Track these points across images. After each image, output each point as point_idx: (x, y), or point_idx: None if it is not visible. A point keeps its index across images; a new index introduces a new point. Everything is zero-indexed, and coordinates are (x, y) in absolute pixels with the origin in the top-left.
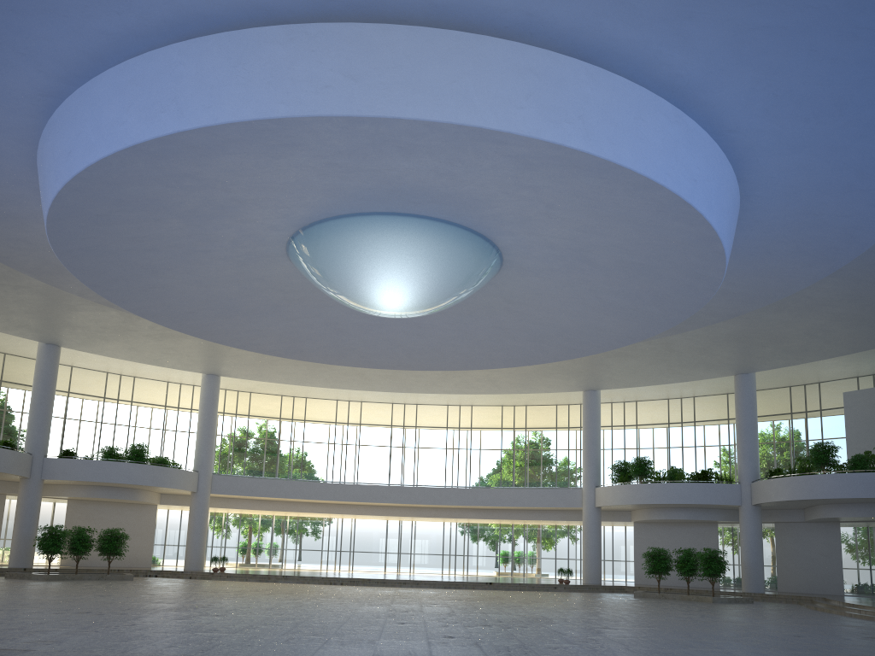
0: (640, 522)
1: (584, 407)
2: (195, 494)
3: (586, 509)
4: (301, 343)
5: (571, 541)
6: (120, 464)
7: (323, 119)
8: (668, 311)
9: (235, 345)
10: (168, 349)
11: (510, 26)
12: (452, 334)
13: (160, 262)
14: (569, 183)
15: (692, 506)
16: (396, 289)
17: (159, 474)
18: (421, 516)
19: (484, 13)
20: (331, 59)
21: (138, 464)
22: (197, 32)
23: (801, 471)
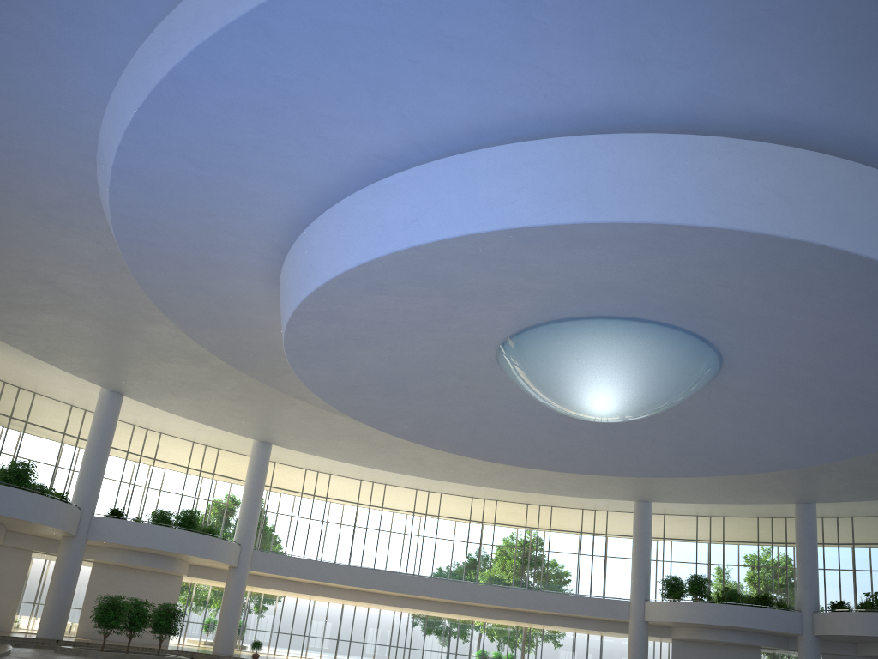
0: (679, 639)
1: (637, 518)
2: (234, 570)
3: (635, 622)
4: (436, 429)
5: (548, 645)
6: (175, 530)
7: (747, 234)
8: (849, 446)
9: (370, 423)
10: (236, 412)
11: None
12: (595, 438)
13: (376, 335)
14: None
15: (750, 630)
16: (626, 395)
17: (210, 545)
18: (452, 612)
19: None
20: (767, 178)
21: (192, 532)
22: (607, 126)
23: (870, 606)
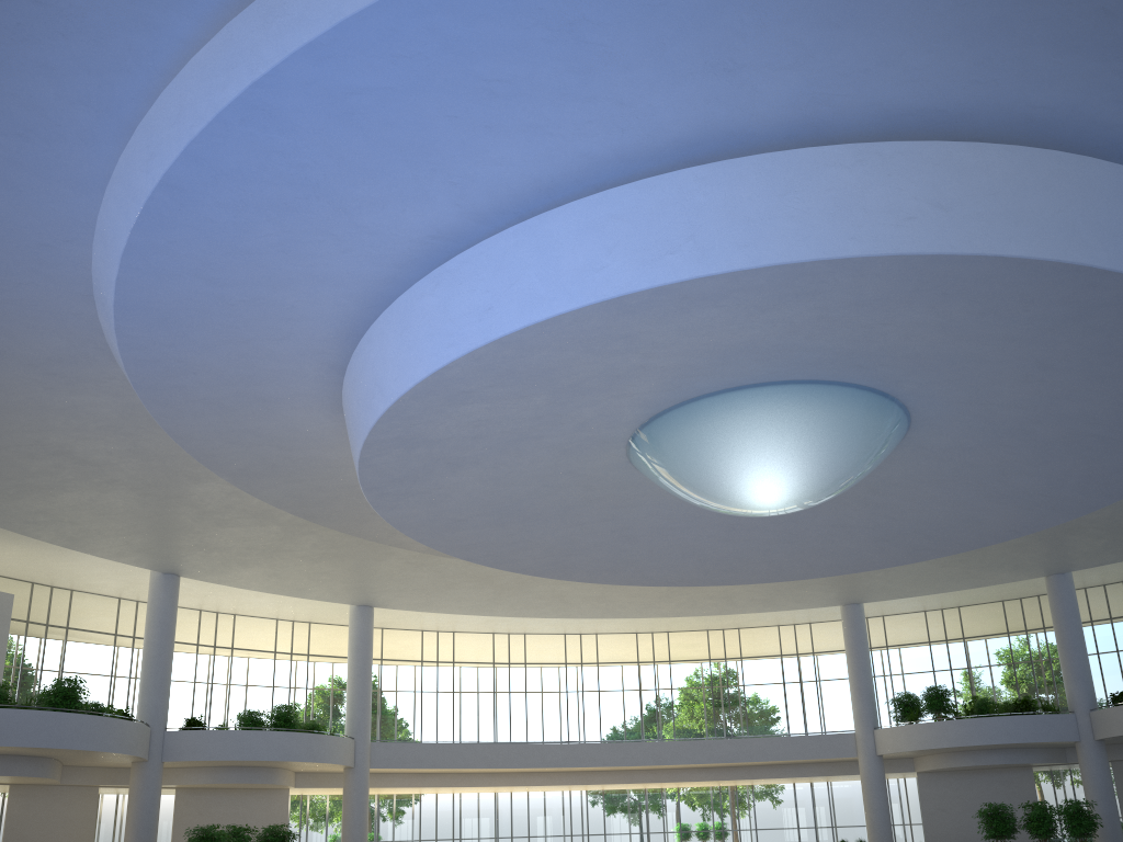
0: (926, 771)
1: (847, 626)
2: (351, 771)
3: (865, 759)
4: (570, 557)
5: (765, 804)
6: (269, 733)
7: (901, 258)
8: (1091, 495)
9: (487, 562)
10: (321, 574)
11: (1103, 145)
12: (771, 536)
13: (472, 454)
14: (1111, 335)
15: (1013, 745)
16: (795, 477)
17: (316, 745)
18: (633, 782)
19: (1084, 130)
20: (914, 185)
21: (291, 732)
22: (706, 154)
23: None
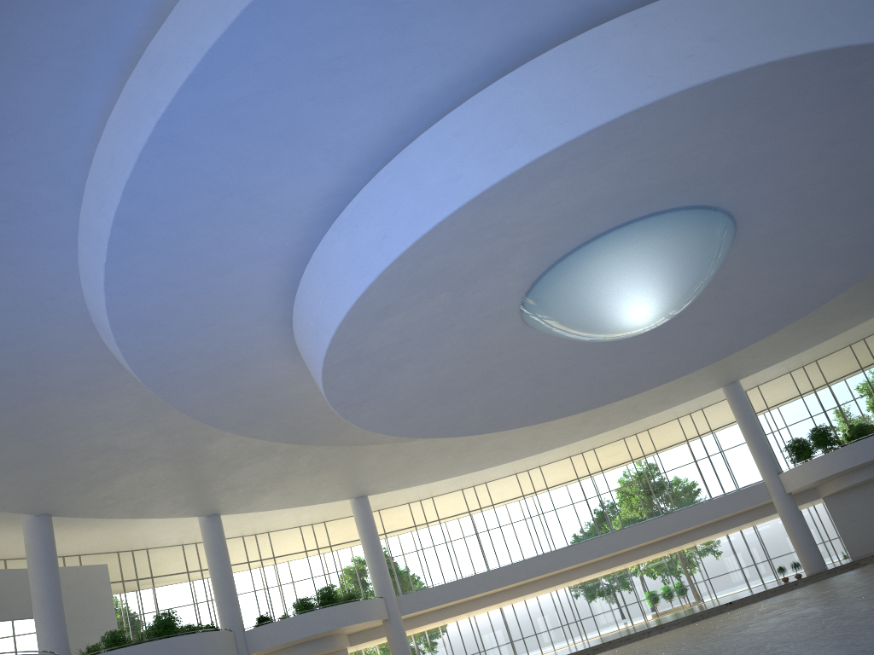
0: (829, 495)
1: (732, 402)
2: (388, 622)
3: (778, 499)
4: (502, 411)
5: (709, 558)
6: (320, 611)
7: (691, 90)
8: None
9: (441, 435)
10: (322, 482)
11: None
12: (652, 348)
13: (405, 354)
14: None
15: None
16: (658, 294)
17: (356, 610)
18: (602, 569)
19: None
20: (684, 29)
21: (335, 606)
22: (512, 62)
23: None
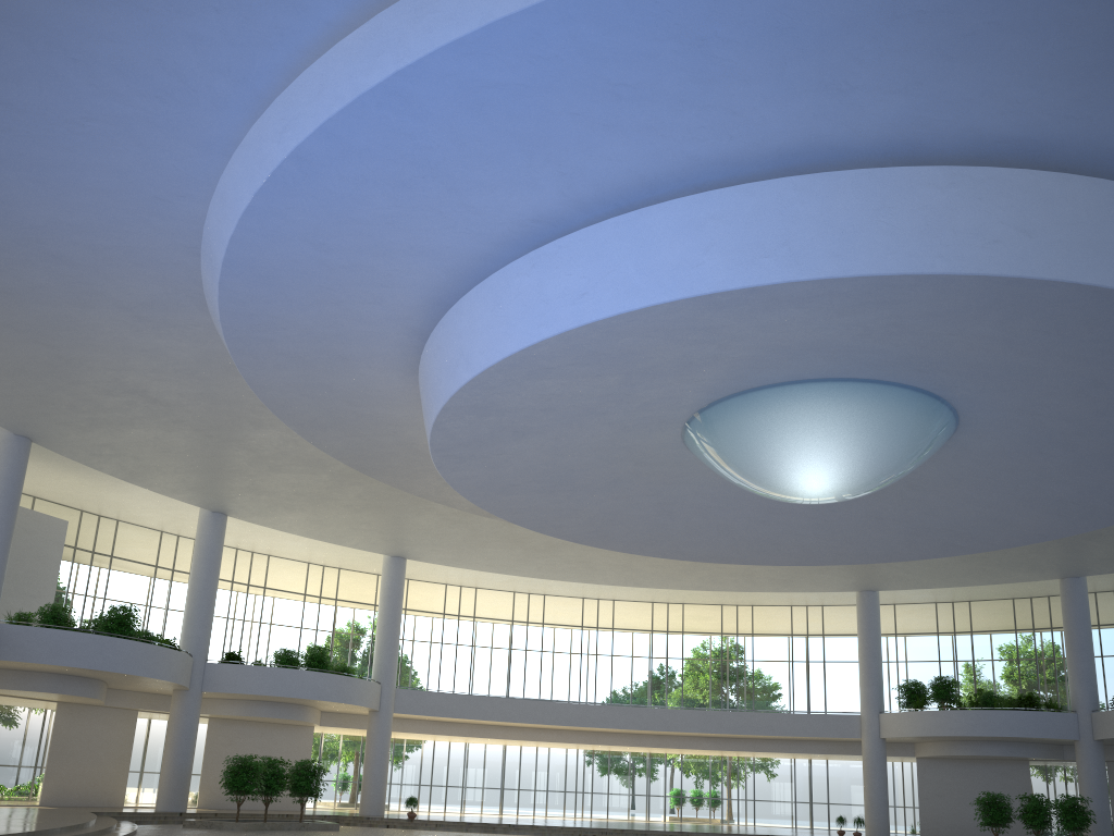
0: (925, 757)
1: (861, 612)
2: (376, 714)
3: (869, 740)
4: (611, 527)
5: (759, 776)
6: (304, 673)
7: (983, 278)
8: None
9: (532, 526)
10: (361, 524)
11: None
12: (806, 522)
13: (538, 424)
14: None
15: (1013, 739)
16: (844, 470)
17: (346, 687)
18: (641, 745)
19: None
20: (1002, 209)
21: (324, 673)
22: (805, 164)
23: None
